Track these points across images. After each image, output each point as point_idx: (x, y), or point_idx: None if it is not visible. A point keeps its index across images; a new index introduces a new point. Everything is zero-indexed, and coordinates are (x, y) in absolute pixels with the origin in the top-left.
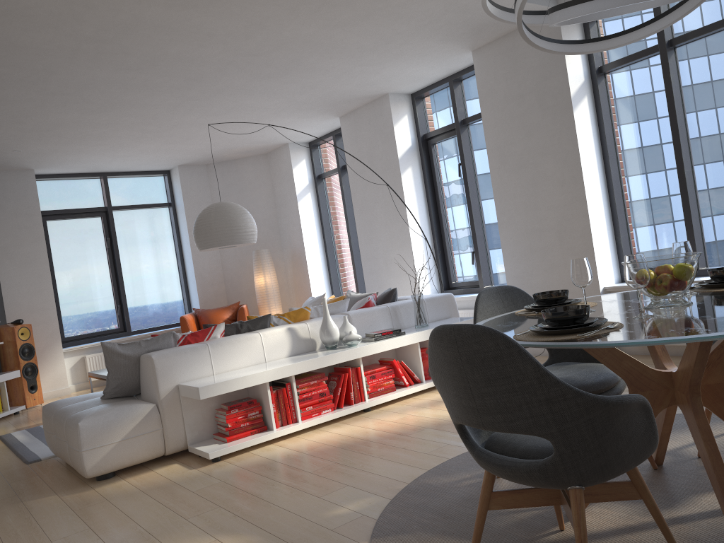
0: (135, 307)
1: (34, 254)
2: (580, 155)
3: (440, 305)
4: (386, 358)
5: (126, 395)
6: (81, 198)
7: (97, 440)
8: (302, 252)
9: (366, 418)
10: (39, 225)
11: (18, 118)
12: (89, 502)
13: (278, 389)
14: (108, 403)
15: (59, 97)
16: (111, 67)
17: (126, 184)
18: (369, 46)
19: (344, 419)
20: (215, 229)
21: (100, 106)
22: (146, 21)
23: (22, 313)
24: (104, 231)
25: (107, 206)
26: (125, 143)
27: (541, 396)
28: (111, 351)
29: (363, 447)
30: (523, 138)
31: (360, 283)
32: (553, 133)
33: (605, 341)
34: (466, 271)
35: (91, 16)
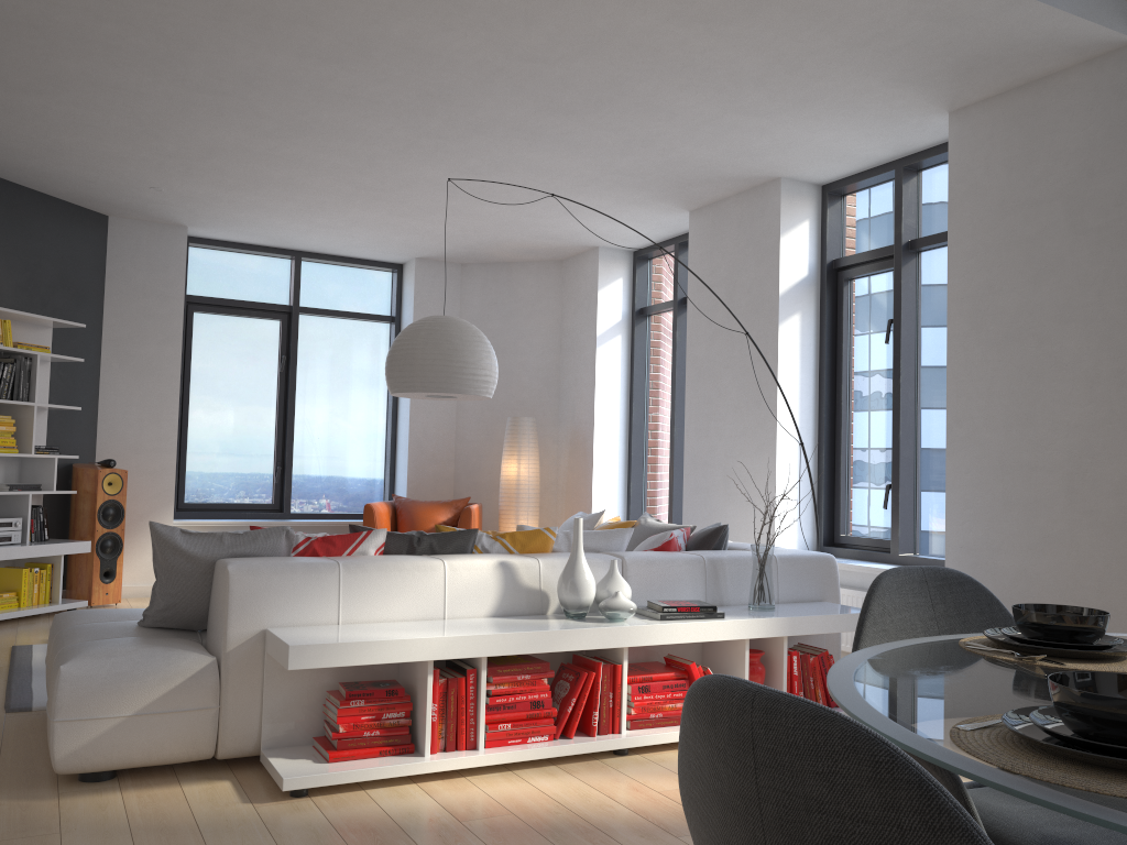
0: (305, 476)
1: (160, 360)
2: None
3: (807, 574)
4: (681, 654)
5: (182, 627)
6: (255, 285)
7: (89, 705)
8: (588, 434)
9: (612, 772)
10: (177, 316)
11: (149, 127)
12: (28, 828)
13: (451, 677)
14: (139, 637)
15: (211, 98)
16: (291, 49)
17: (330, 276)
18: (754, 72)
19: (571, 762)
20: (421, 360)
21: (280, 125)
22: None
23: (122, 451)
24: (281, 344)
25: (293, 304)
26: (327, 203)
27: None
28: (164, 541)
29: (580, 841)
30: (1025, 284)
31: (678, 504)
32: (1089, 281)
33: None
34: (870, 519)
35: None
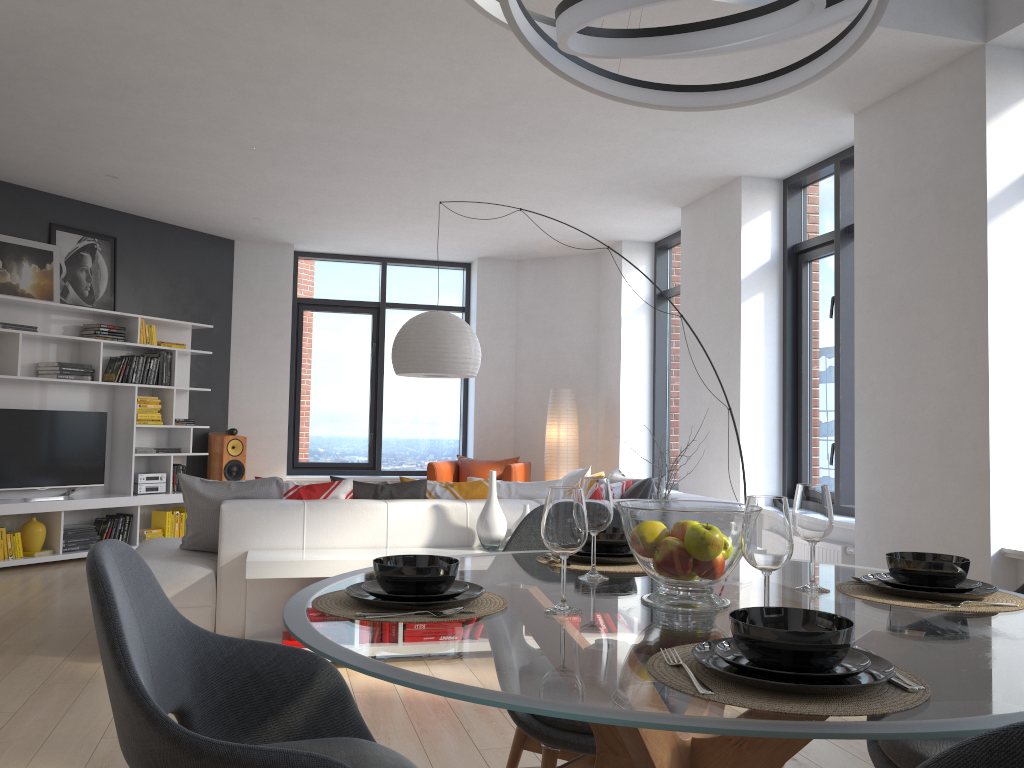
0: (393, 440)
1: (274, 350)
2: (990, 304)
3: None
4: None
5: (208, 550)
6: (351, 287)
7: None
8: (616, 402)
9: None
10: (286, 315)
11: (232, 177)
12: (71, 678)
13: None
14: (170, 555)
15: (264, 154)
16: (301, 116)
17: (412, 276)
18: None
19: None
20: (412, 348)
21: (322, 168)
22: (305, 55)
23: (247, 422)
24: (372, 334)
25: (380, 301)
26: (387, 221)
27: (122, 704)
28: (188, 487)
29: (426, 710)
30: (907, 264)
31: None
32: (952, 260)
33: (319, 637)
34: (824, 474)
35: (232, 47)
